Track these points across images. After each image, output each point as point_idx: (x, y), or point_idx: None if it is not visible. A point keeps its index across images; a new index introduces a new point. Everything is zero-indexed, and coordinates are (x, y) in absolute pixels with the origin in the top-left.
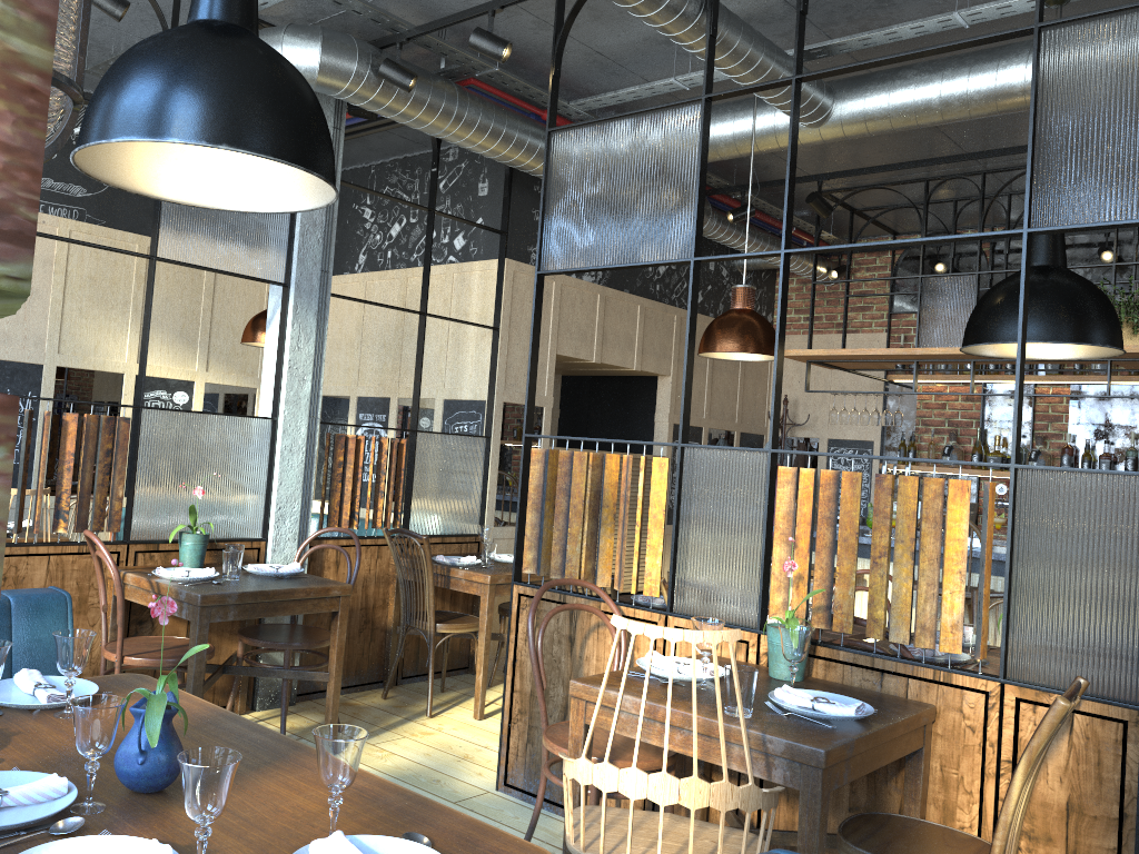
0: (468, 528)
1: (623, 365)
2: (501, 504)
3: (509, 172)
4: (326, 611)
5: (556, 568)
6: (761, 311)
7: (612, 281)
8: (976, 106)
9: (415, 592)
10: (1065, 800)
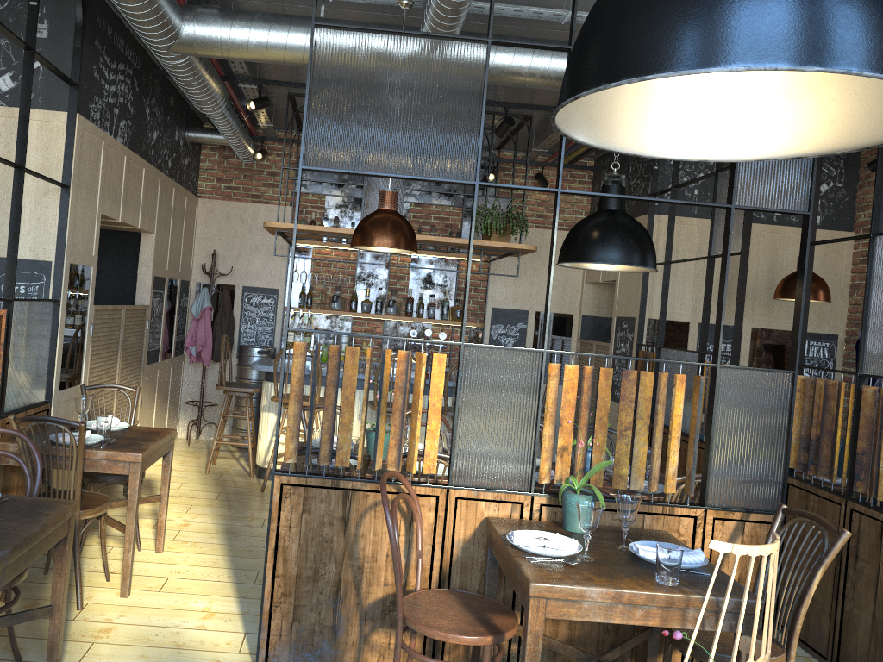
0: (39, 396)
1: (134, 224)
2: (63, 367)
3: (83, 21)
4: (61, 538)
5: (325, 456)
6: (194, 178)
7: (131, 144)
8: (549, 81)
9: (5, 474)
10: (737, 576)
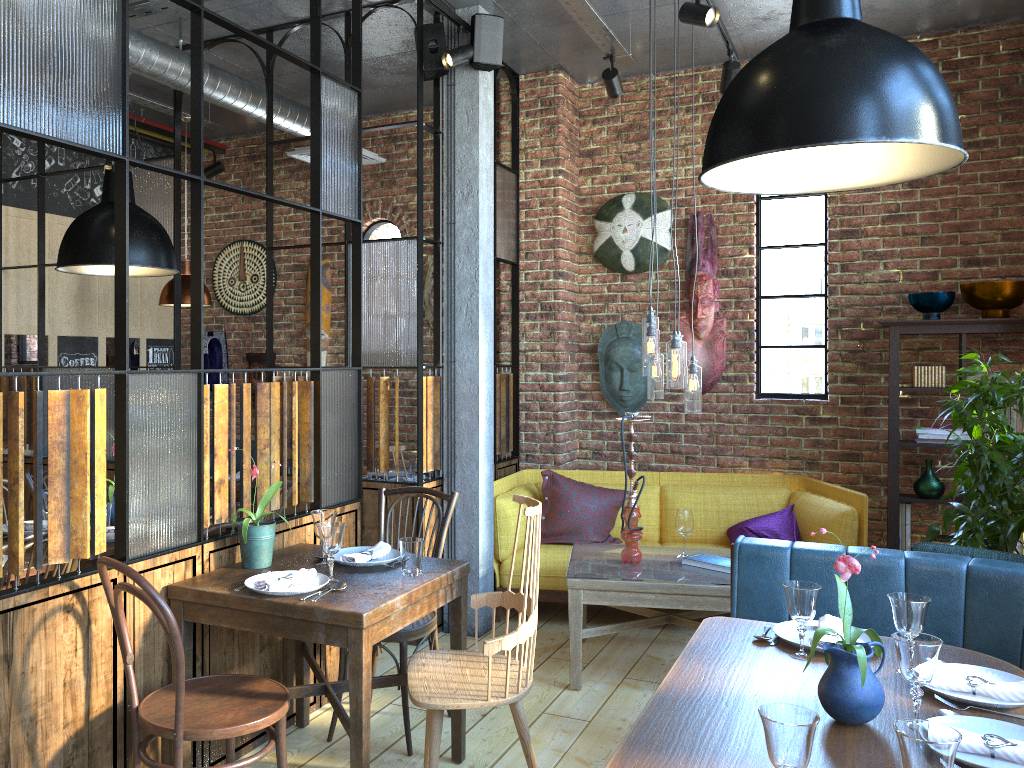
0: None
1: None
2: None
3: None
4: None
5: None
6: None
7: None
8: None
9: None
10: None
